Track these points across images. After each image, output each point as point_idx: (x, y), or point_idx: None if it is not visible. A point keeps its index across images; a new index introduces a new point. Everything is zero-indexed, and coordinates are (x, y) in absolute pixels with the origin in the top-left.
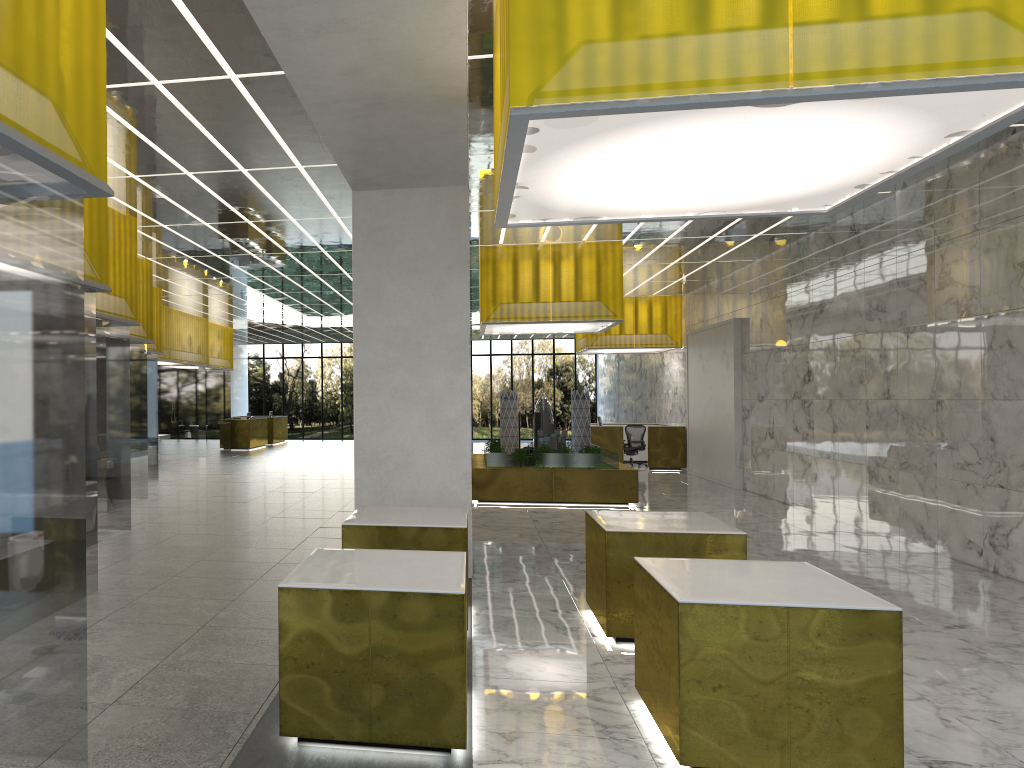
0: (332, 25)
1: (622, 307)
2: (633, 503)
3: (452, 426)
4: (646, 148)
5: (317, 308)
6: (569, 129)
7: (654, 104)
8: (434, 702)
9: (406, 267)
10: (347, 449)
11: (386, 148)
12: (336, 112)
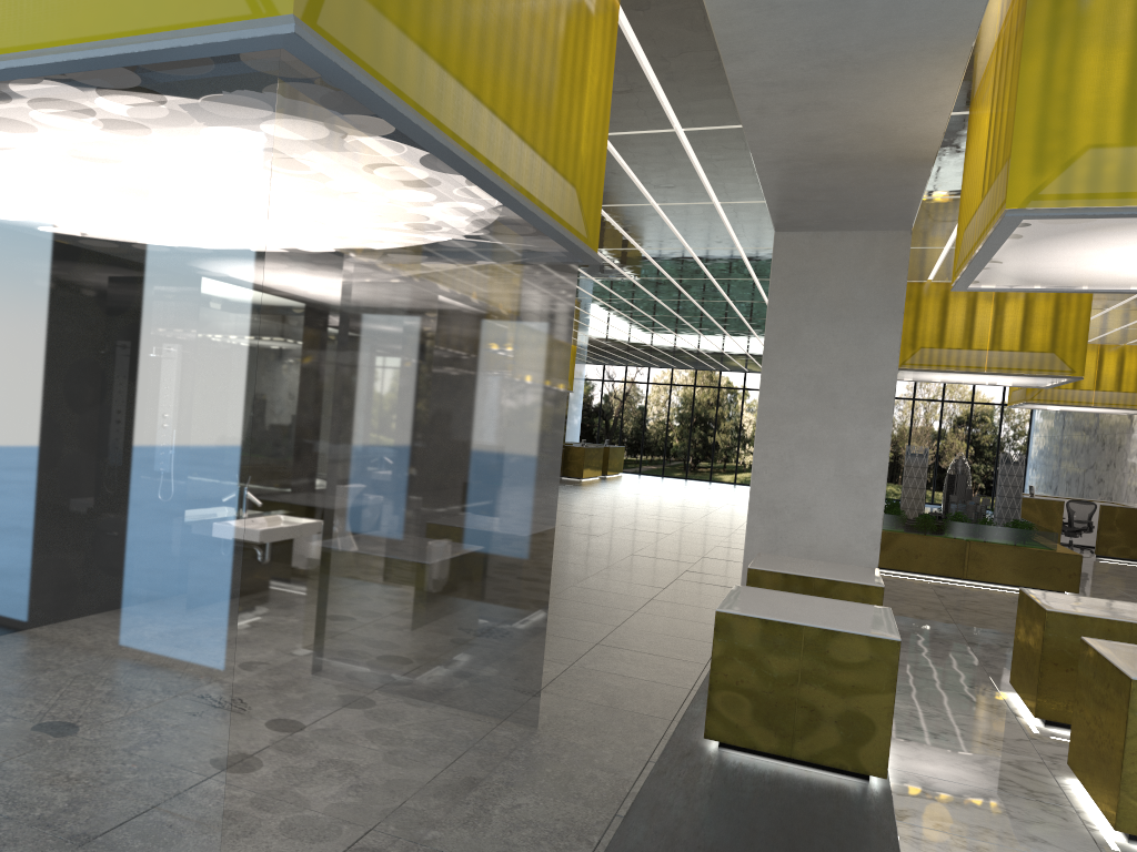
0: (810, 106)
1: (1084, 362)
2: (1071, 593)
3: (863, 483)
4: None
5: (681, 333)
6: (1063, 225)
7: None
8: (858, 732)
9: (828, 313)
10: (694, 491)
11: (828, 197)
12: (786, 168)
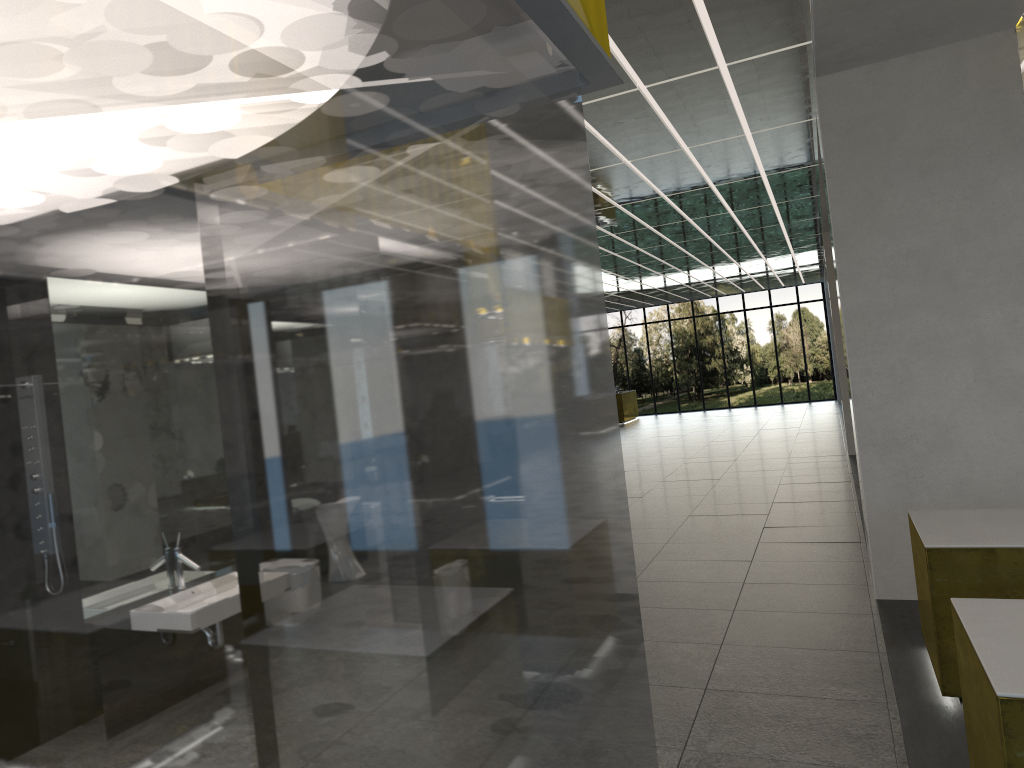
0: None
1: None
2: None
3: (1022, 383)
4: None
5: (676, 262)
6: None
7: None
8: None
9: (915, 166)
10: (719, 421)
11: None
12: None
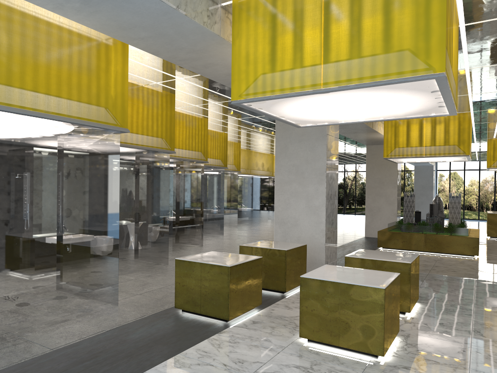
0: (208, 64)
1: (469, 148)
2: (479, 256)
3: (317, 209)
4: (304, 105)
5: None
6: (261, 103)
7: (275, 97)
8: (219, 303)
9: (298, 139)
10: (350, 219)
11: None
12: None
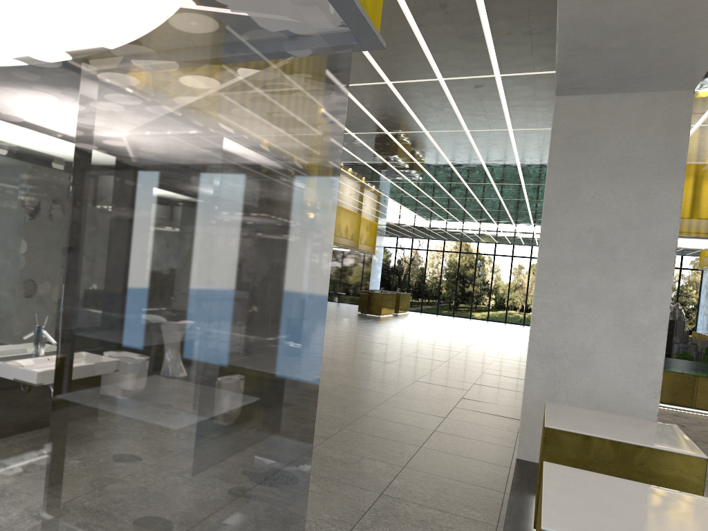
0: None
1: None
2: None
3: (643, 333)
4: None
5: (453, 212)
6: None
7: None
8: None
9: (608, 171)
10: (460, 325)
11: (625, 42)
12: None
